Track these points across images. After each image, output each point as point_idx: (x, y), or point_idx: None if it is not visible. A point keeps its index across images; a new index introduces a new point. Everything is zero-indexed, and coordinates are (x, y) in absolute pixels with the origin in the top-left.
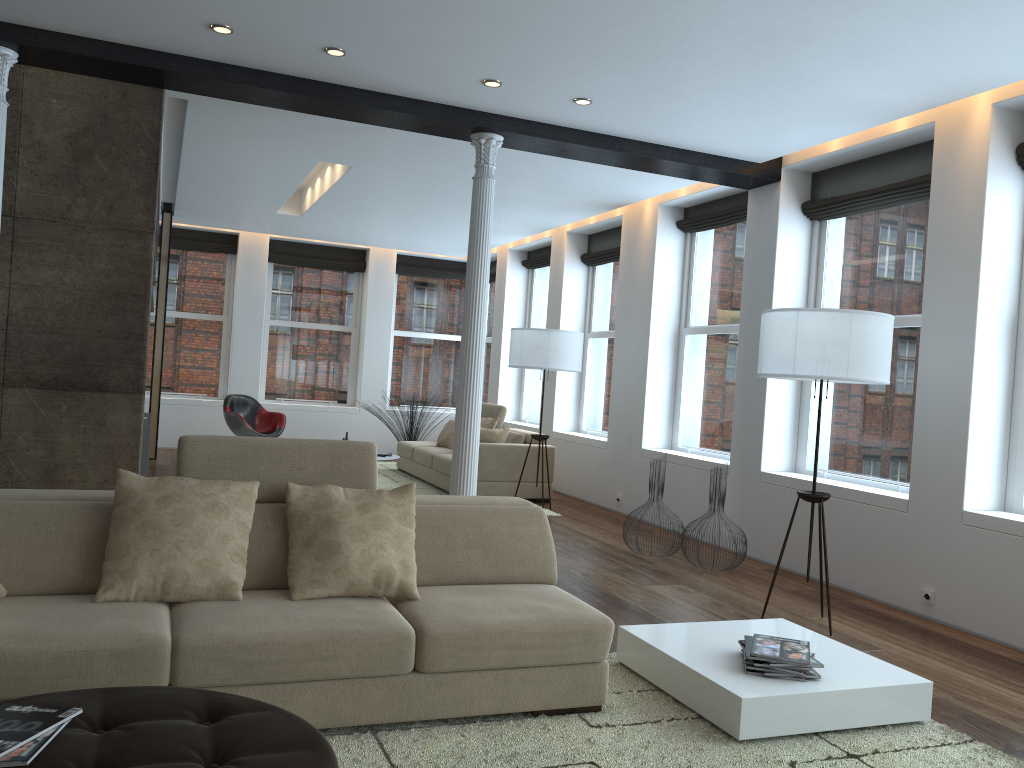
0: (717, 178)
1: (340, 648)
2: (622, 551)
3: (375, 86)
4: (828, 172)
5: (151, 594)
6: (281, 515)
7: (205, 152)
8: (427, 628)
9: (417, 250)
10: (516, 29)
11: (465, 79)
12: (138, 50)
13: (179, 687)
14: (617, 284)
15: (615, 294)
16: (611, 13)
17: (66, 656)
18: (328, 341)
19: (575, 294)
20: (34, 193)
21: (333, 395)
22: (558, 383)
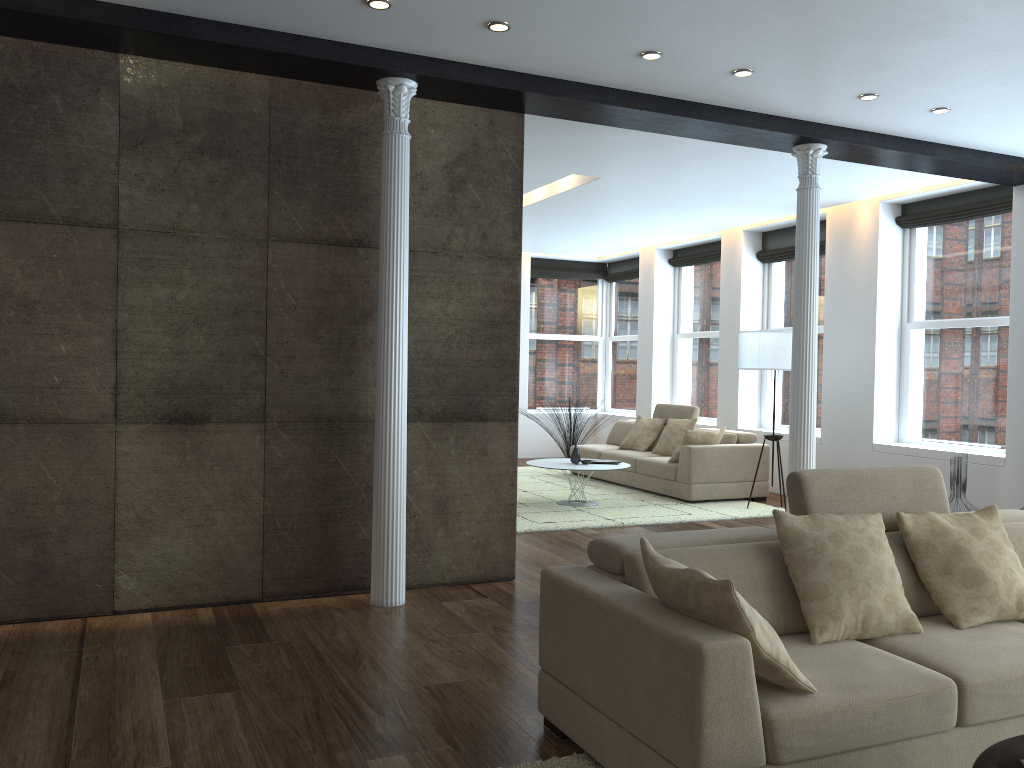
0: (996, 177)
1: None
2: None
3: (737, 103)
4: None
5: (852, 633)
6: (894, 544)
7: None
8: None
9: (555, 253)
10: (967, 47)
11: (844, 94)
12: (533, 78)
13: None
14: None
15: None
16: None
17: (893, 703)
18: None
19: (752, 291)
20: (418, 225)
21: None
22: (741, 381)
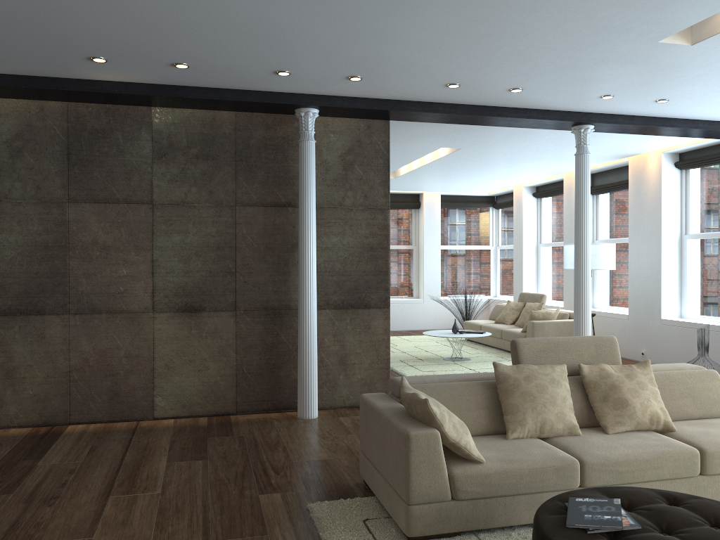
0: None
1: (663, 462)
2: None
3: (523, 105)
4: None
5: (534, 433)
6: (577, 383)
7: None
8: (705, 448)
9: (456, 191)
10: (652, 68)
11: (590, 96)
12: (388, 101)
13: (630, 486)
14: (619, 206)
15: (618, 213)
16: None
17: (533, 471)
18: (399, 256)
19: None
20: (324, 192)
21: (404, 292)
22: None
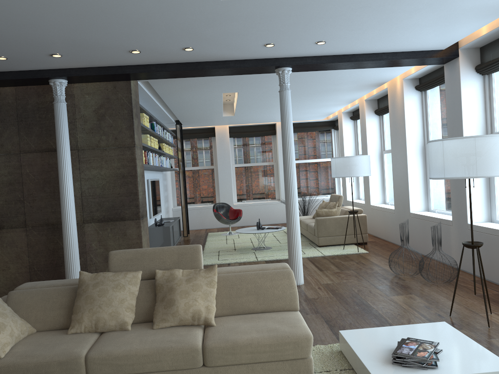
0: (420, 62)
1: (162, 356)
2: (390, 273)
3: (218, 58)
4: (488, 45)
5: (91, 329)
6: (154, 285)
7: (172, 99)
8: (207, 344)
9: (298, 120)
10: (260, 20)
11: (255, 46)
12: (111, 67)
13: None
14: None
15: None
16: (300, 1)
17: (39, 364)
18: (263, 170)
19: (374, 131)
20: (84, 138)
21: (268, 196)
22: (370, 179)
